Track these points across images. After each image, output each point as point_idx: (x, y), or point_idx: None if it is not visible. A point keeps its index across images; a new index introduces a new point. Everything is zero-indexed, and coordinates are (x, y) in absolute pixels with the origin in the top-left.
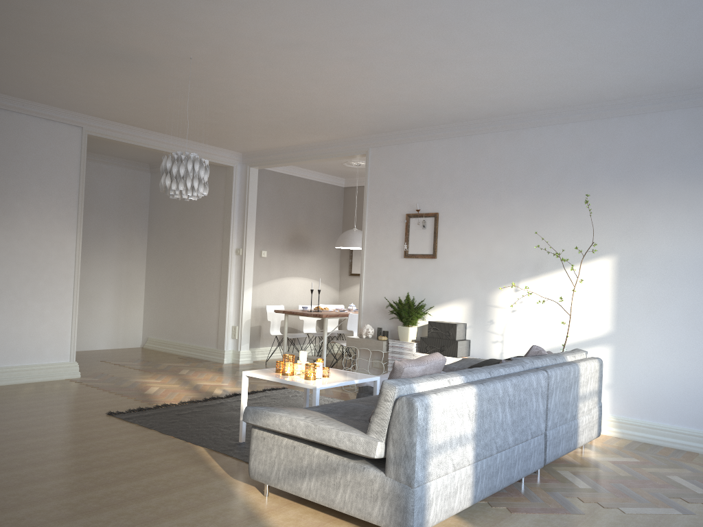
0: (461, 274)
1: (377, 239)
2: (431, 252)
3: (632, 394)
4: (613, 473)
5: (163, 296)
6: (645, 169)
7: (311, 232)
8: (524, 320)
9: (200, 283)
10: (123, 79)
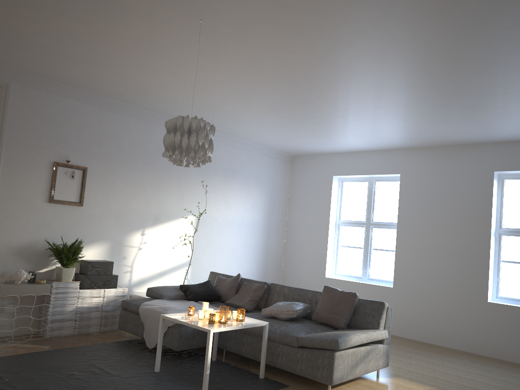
0: (103, 220)
1: (16, 180)
2: (77, 200)
3: None
4: None
5: None
6: (210, 170)
7: None
8: (146, 255)
9: None
10: None
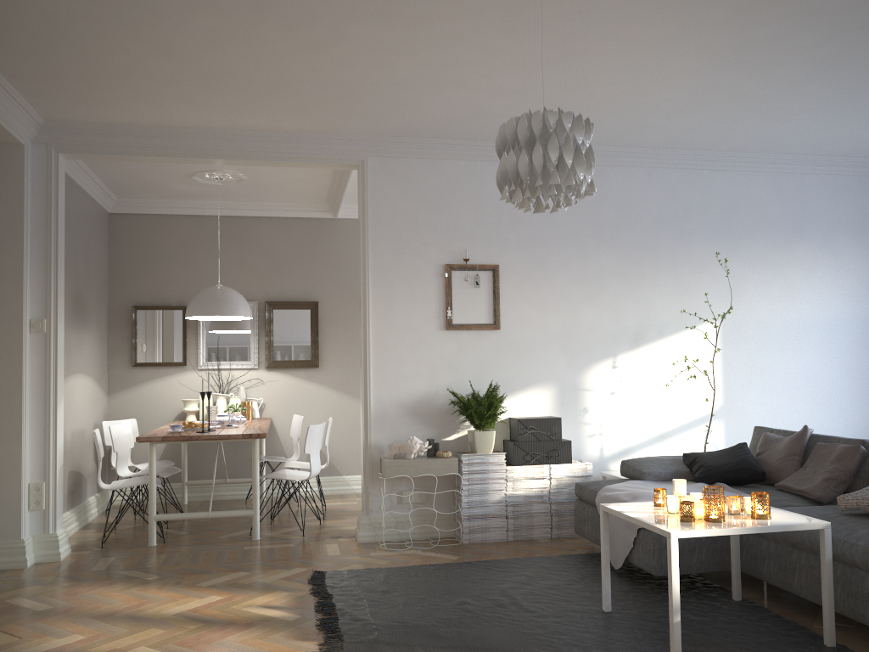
0: (539, 349)
1: (394, 302)
2: (490, 321)
3: None
4: None
5: None
6: (738, 230)
7: (88, 291)
8: (627, 403)
9: None
10: None
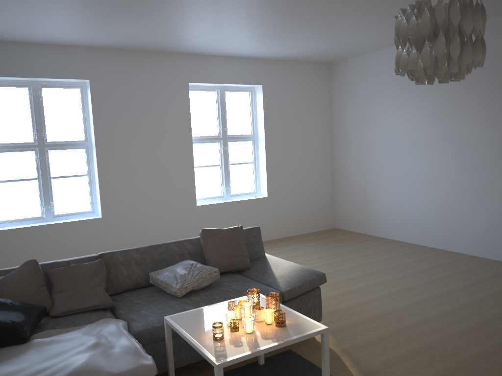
0: None
1: None
2: None
3: None
4: None
5: None
6: None
7: None
8: None
9: None
10: None
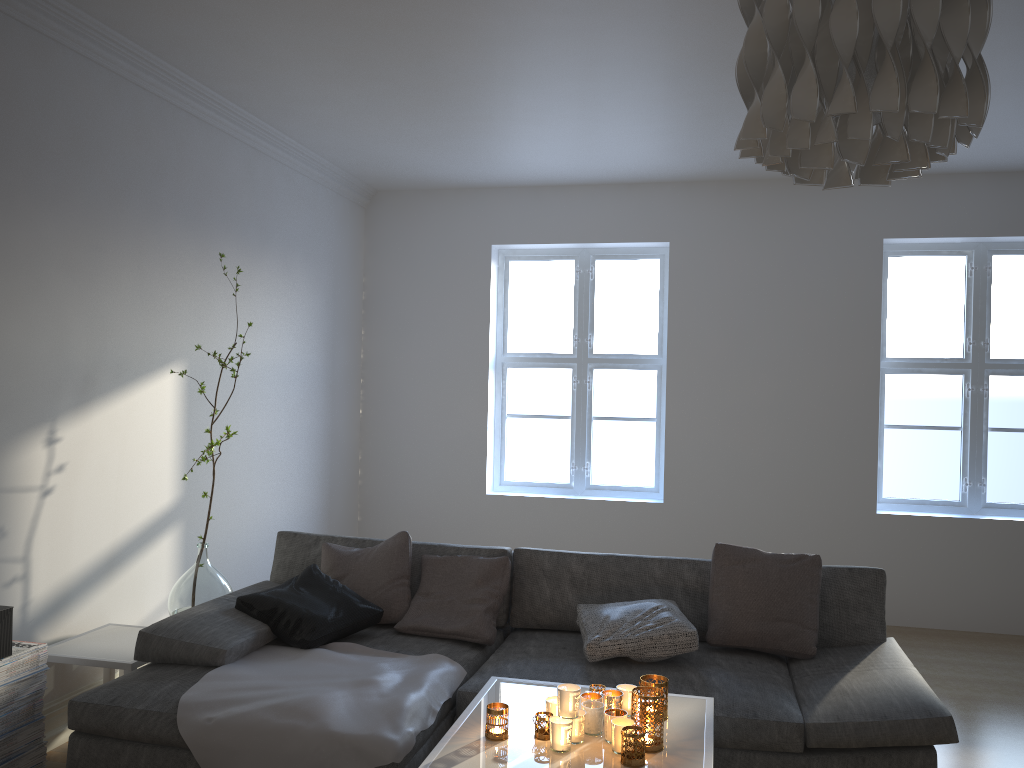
0: None
1: None
2: None
3: None
4: None
5: None
6: (212, 221)
7: None
8: (67, 510)
9: None
10: None
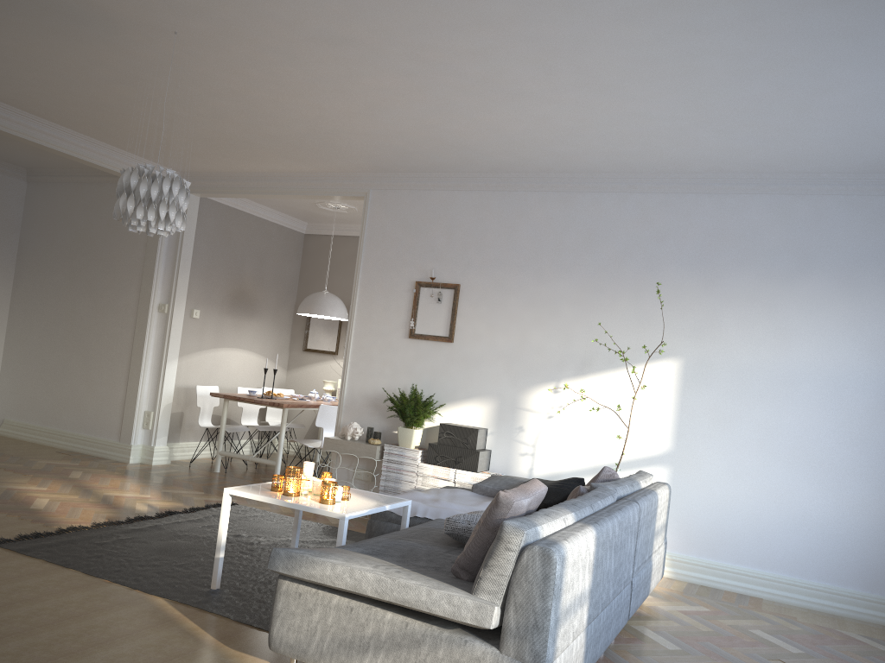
0: (485, 365)
1: (373, 311)
2: (446, 334)
3: (689, 527)
4: (693, 628)
5: (34, 362)
6: (722, 260)
7: (259, 290)
8: (563, 430)
9: (98, 348)
10: (50, 45)
